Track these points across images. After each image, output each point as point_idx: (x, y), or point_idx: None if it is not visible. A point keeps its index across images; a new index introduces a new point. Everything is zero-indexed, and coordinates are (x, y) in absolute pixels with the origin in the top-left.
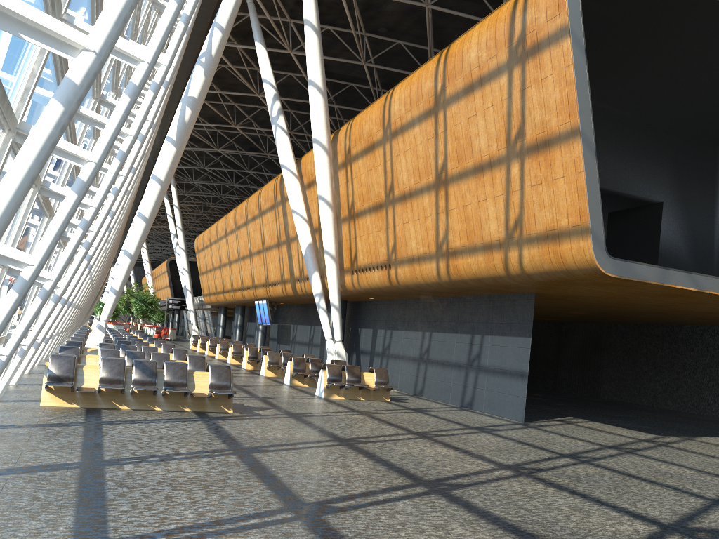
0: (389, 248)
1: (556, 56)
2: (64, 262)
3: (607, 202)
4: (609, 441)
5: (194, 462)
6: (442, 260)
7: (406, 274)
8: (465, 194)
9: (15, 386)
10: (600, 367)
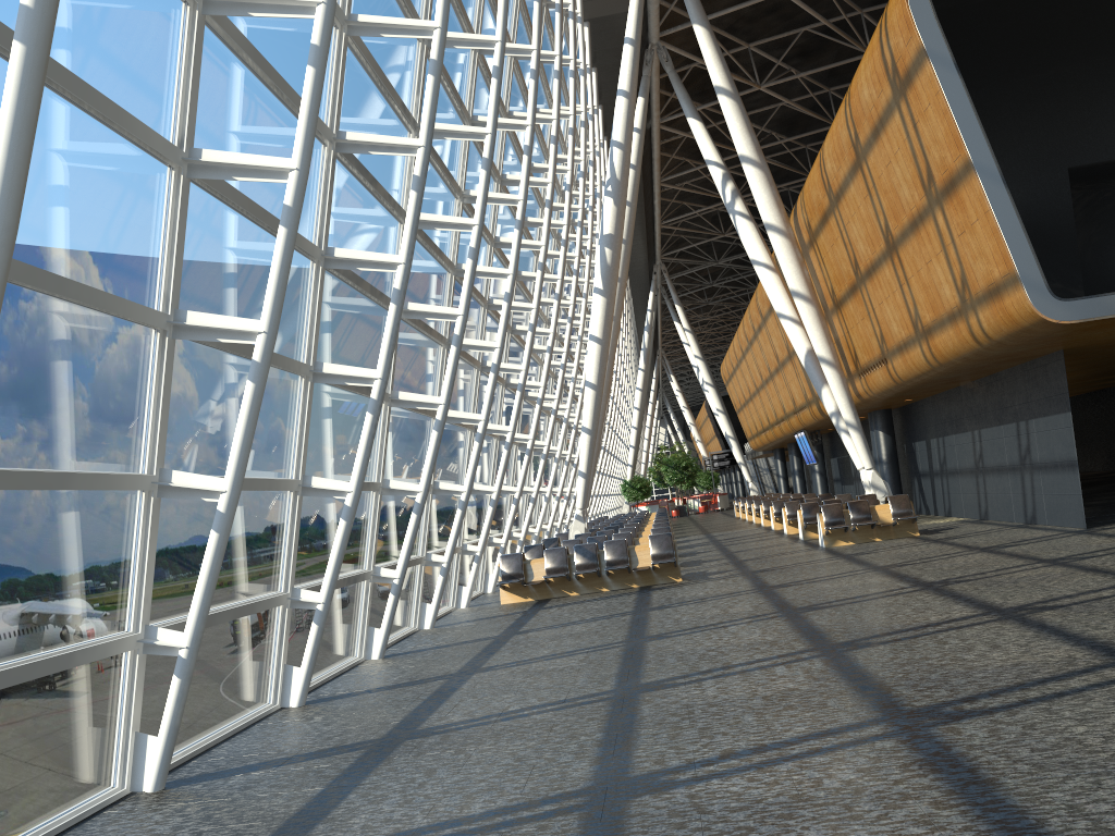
0: (878, 338)
1: (925, 83)
2: (471, 474)
3: None
4: None
5: (588, 623)
6: (922, 342)
7: (902, 367)
8: (913, 257)
9: (491, 593)
10: None
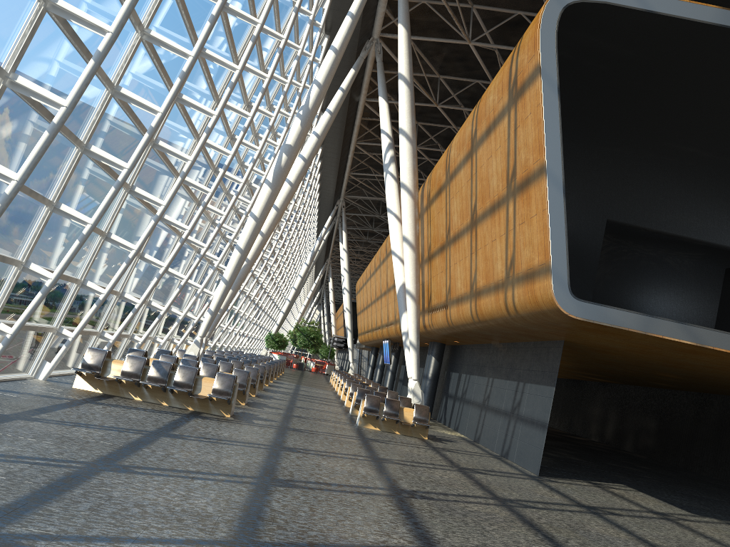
0: (447, 289)
1: (532, 95)
2: (63, 266)
3: (714, 256)
4: (599, 504)
5: (96, 431)
6: (473, 300)
7: (455, 314)
8: (485, 234)
9: None
10: None
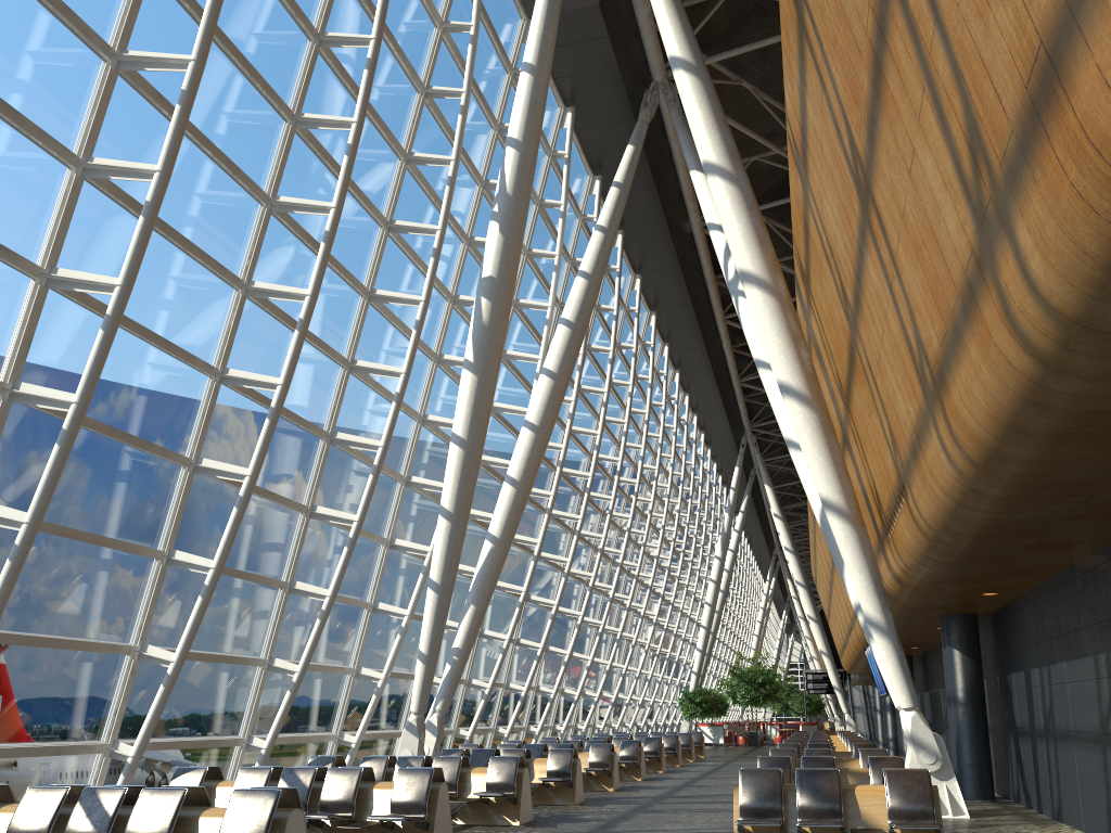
0: (889, 444)
1: None
2: None
3: None
4: None
5: None
6: (937, 413)
7: (923, 495)
8: (892, 181)
9: None
10: None
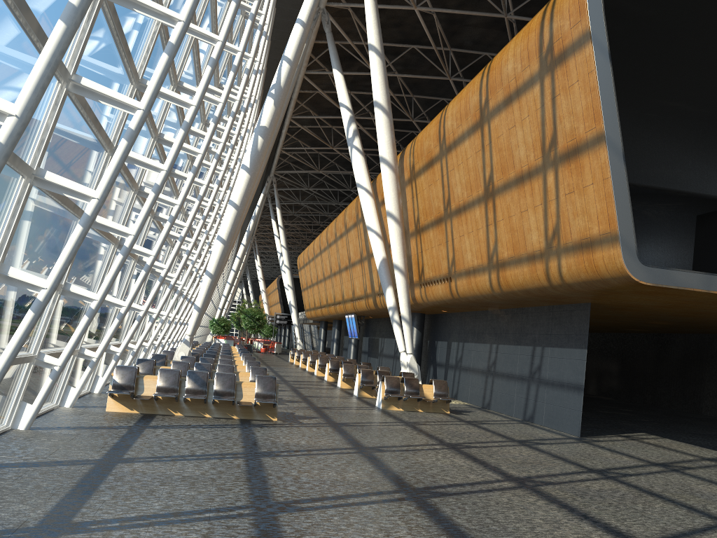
0: (449, 261)
1: (580, 62)
2: (108, 284)
3: (691, 204)
4: (662, 459)
5: (200, 462)
6: (493, 271)
7: (464, 287)
8: (509, 205)
9: (97, 394)
10: (702, 381)
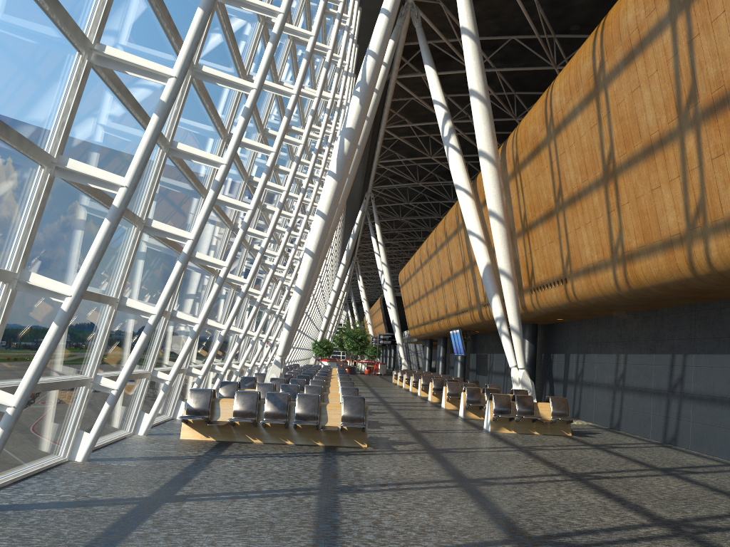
0: (563, 260)
1: None
2: (166, 296)
3: None
4: None
5: (263, 501)
6: (618, 266)
7: (583, 288)
8: (636, 184)
9: (180, 420)
10: None
